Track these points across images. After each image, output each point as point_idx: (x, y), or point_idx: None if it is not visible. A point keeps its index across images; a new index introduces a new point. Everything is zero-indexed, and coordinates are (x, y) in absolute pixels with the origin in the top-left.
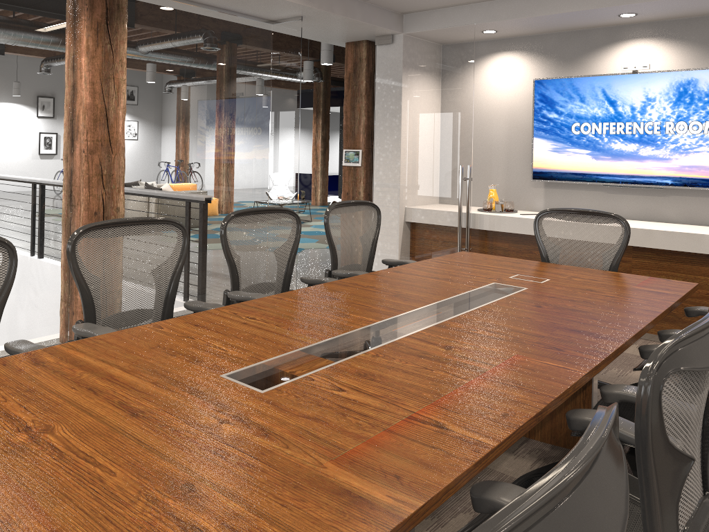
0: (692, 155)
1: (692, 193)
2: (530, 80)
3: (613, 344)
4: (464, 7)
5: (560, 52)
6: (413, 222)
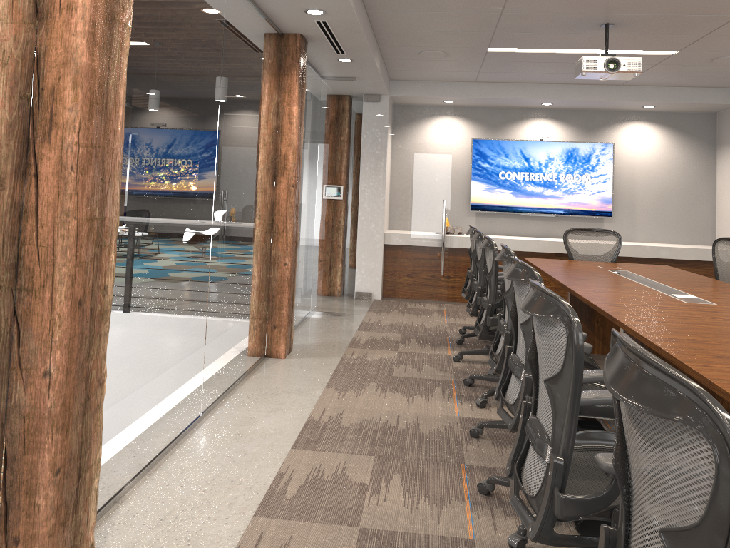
0: (575, 195)
1: (572, 219)
2: (465, 138)
3: None
4: (444, 83)
5: (488, 121)
6: (397, 244)
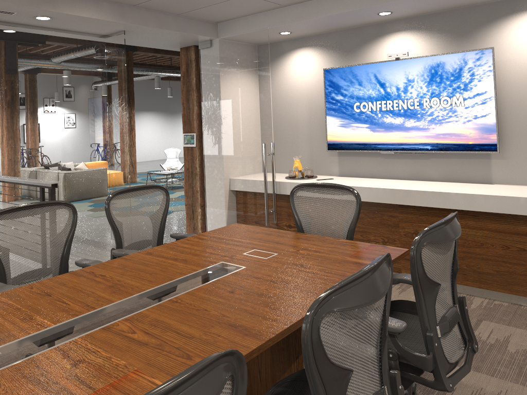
0: (445, 125)
1: (448, 156)
2: (322, 69)
3: (252, 345)
4: (260, 15)
5: (342, 46)
6: (233, 191)
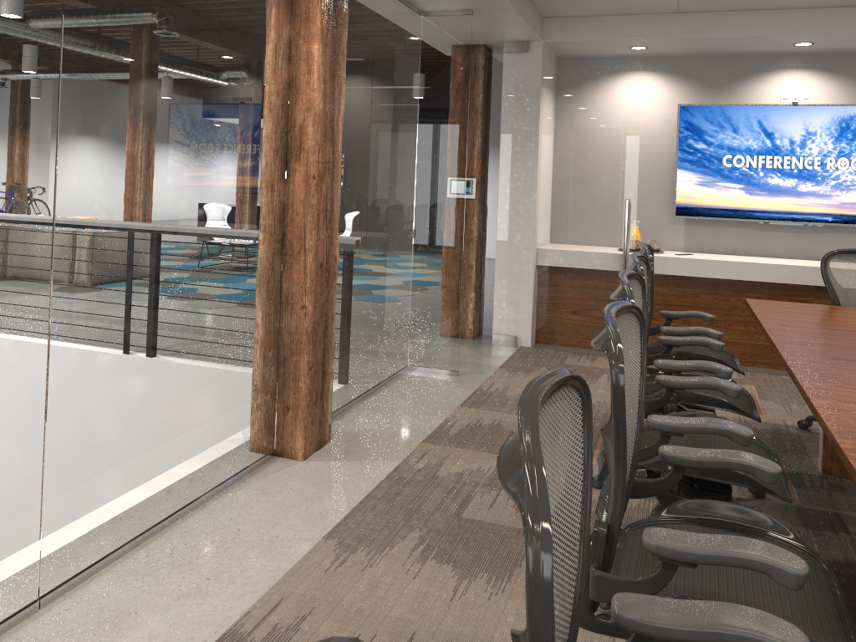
0: (854, 192)
1: (848, 230)
2: (669, 105)
3: None
4: (628, 18)
5: (706, 76)
6: (555, 266)
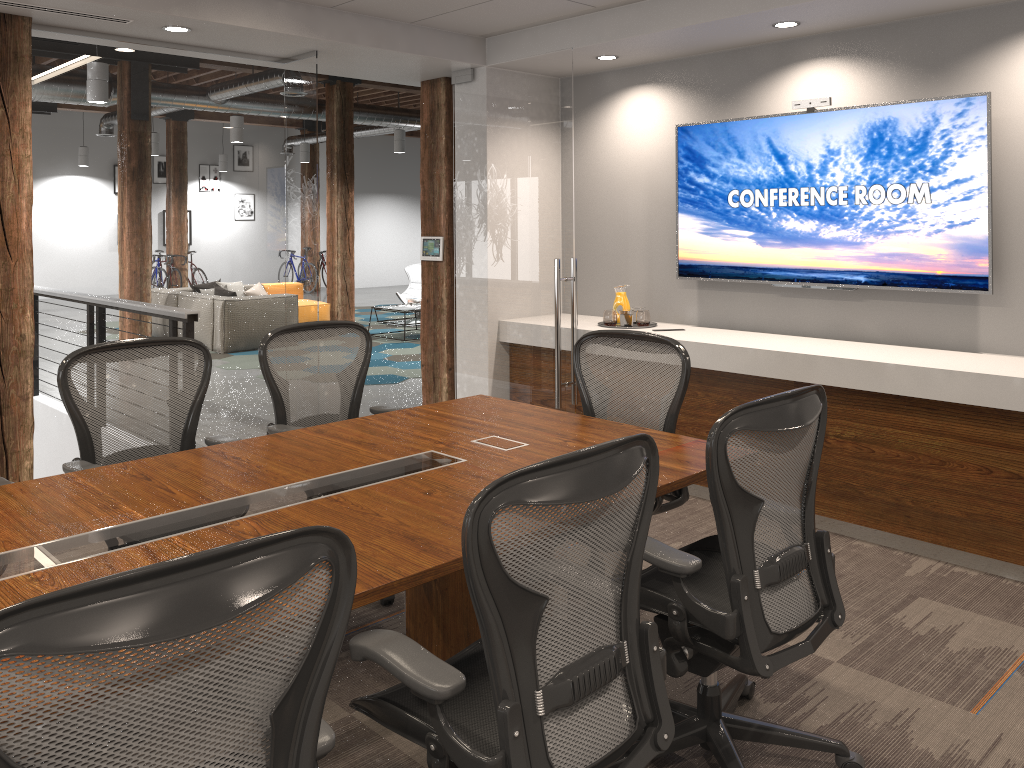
0: (893, 237)
1: (898, 296)
2: (674, 126)
3: (427, 563)
4: (560, 24)
5: (713, 83)
6: (503, 343)
